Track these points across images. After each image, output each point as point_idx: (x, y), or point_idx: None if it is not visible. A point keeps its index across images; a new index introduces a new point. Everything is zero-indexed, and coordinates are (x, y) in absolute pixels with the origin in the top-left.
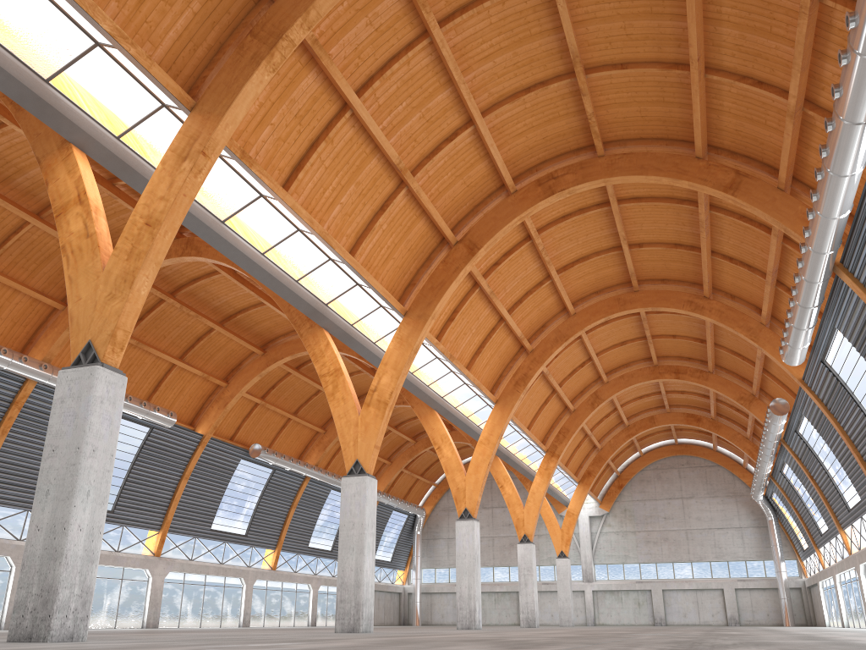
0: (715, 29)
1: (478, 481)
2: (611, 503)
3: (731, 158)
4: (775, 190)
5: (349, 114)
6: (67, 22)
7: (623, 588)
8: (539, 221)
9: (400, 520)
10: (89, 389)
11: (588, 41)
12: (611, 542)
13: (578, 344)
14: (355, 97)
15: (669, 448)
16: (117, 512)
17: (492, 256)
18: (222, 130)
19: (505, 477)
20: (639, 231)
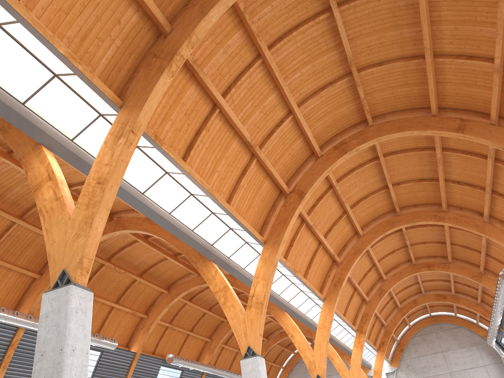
0: (438, 27)
1: (322, 354)
2: (398, 362)
3: (455, 112)
4: (489, 125)
5: (218, 111)
6: (34, 61)
7: None
8: (335, 175)
9: None
10: (66, 303)
11: (356, 51)
12: None
13: (365, 256)
14: (221, 98)
15: (427, 320)
16: None
17: (310, 202)
18: (143, 116)
19: (333, 352)
20: (397, 174)
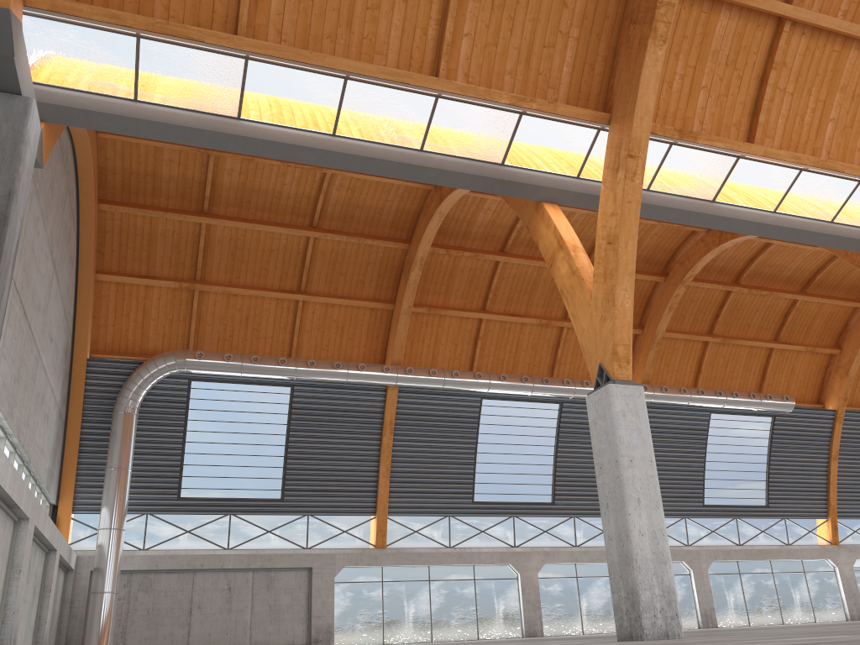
0: None
1: None
2: None
3: None
4: None
5: (788, 25)
6: (491, 111)
7: None
8: None
9: None
10: (608, 407)
11: None
12: None
13: None
14: (783, 5)
15: None
16: (771, 506)
17: None
18: (639, 126)
19: None
20: None
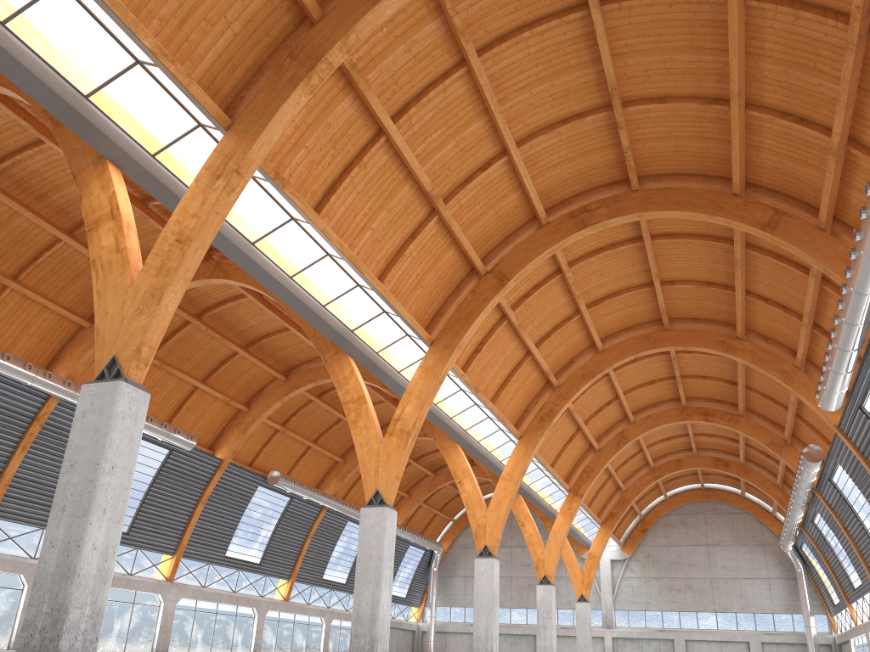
0: (757, 64)
1: (499, 517)
2: (634, 547)
3: (770, 196)
4: (815, 230)
5: (384, 140)
6: (109, 39)
7: (644, 636)
8: (570, 254)
9: (416, 556)
10: (111, 405)
11: (626, 74)
12: (633, 588)
13: (605, 382)
14: (390, 123)
15: (695, 493)
16: (132, 534)
17: (521, 289)
18: (257, 150)
19: (526, 515)
20: (672, 268)
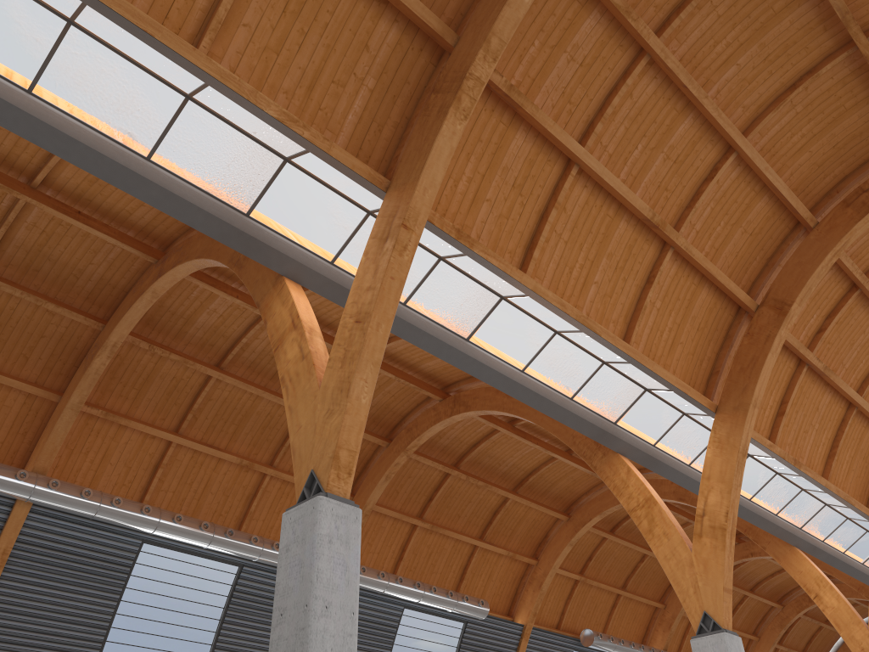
0: None
1: None
2: None
3: None
4: None
5: (576, 170)
6: (251, 144)
7: None
8: (861, 262)
9: None
10: (312, 527)
11: None
12: None
13: None
14: (576, 145)
15: None
16: None
17: (811, 322)
18: (421, 196)
19: None
20: None
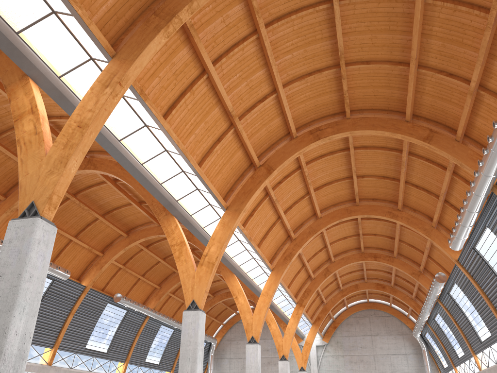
0: (427, 40)
1: (260, 319)
2: (329, 337)
3: (426, 122)
4: (454, 141)
5: (206, 77)
6: None
7: None
8: (306, 158)
9: None
10: (30, 233)
11: (348, 45)
12: (329, 362)
13: (319, 237)
14: (211, 65)
15: (363, 305)
16: None
17: (277, 178)
18: (133, 70)
19: (271, 319)
20: (363, 168)
